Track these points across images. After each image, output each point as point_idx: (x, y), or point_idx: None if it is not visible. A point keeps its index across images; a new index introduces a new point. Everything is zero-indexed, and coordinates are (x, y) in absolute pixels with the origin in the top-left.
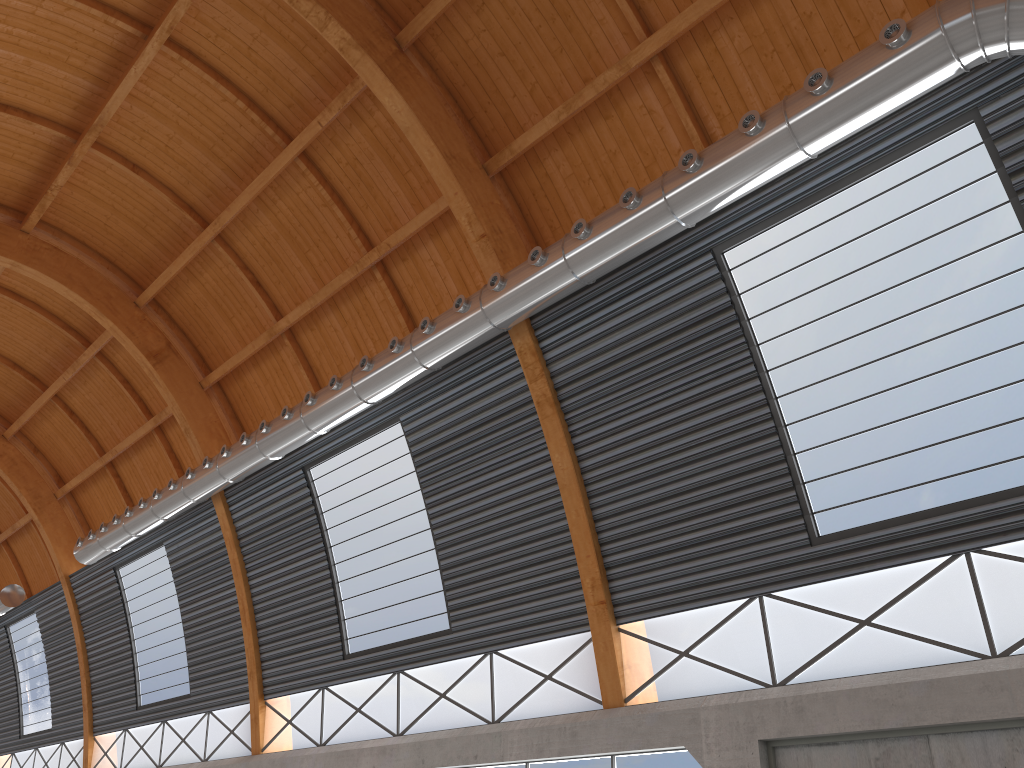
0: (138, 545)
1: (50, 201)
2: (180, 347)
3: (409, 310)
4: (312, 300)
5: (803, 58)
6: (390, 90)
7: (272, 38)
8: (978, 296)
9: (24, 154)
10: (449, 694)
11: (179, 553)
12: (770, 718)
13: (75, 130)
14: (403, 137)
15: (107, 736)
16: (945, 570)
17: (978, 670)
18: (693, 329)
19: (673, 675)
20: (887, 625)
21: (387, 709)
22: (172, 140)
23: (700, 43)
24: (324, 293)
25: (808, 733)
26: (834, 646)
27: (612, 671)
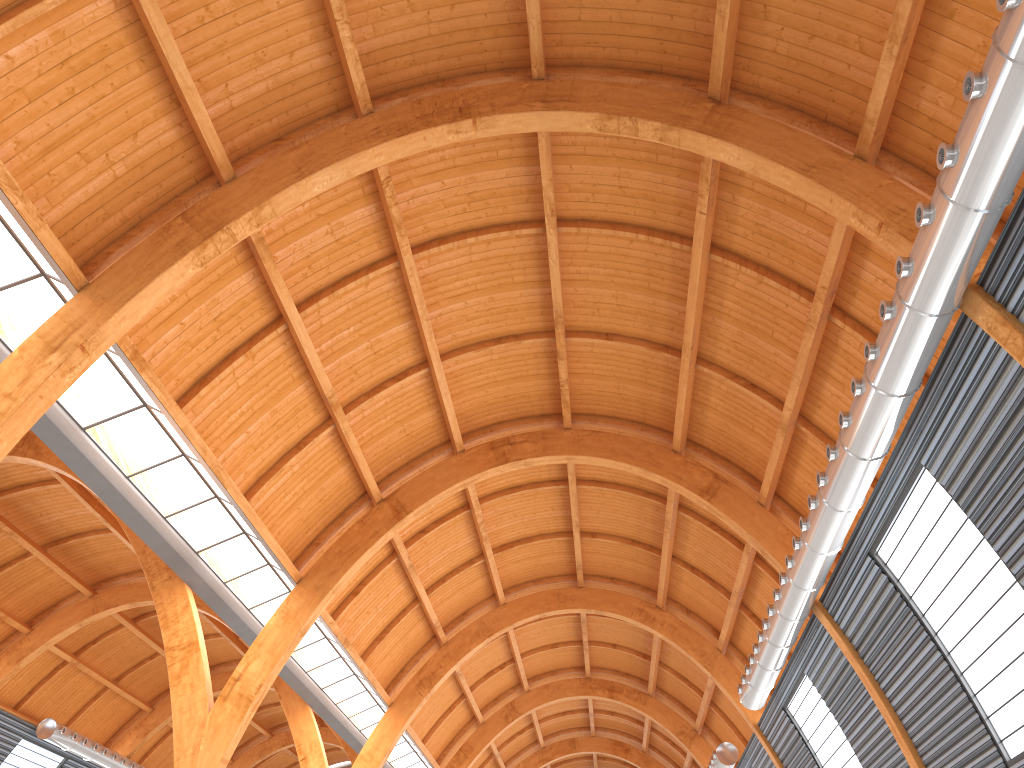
0: (788, 680)
1: (567, 395)
2: (731, 474)
3: None
4: (795, 378)
5: None
6: (718, 145)
7: (630, 167)
8: None
9: (533, 368)
10: None
11: (819, 679)
12: None
13: (552, 330)
14: None
15: None
16: None
17: None
18: None
19: None
20: None
21: None
22: (618, 298)
23: None
24: (800, 366)
25: None
26: None
27: None
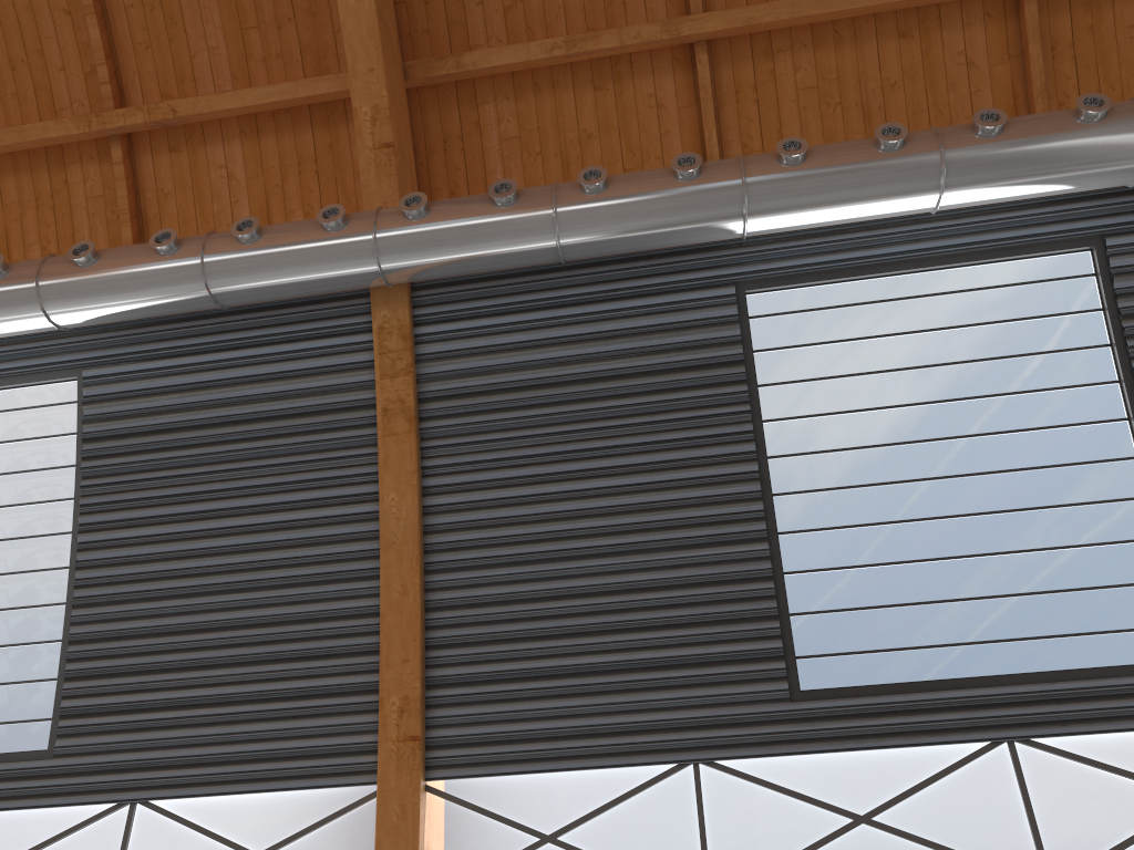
0: None
1: None
2: None
3: (144, 227)
4: None
5: (869, 126)
6: None
7: None
8: (1056, 437)
9: None
10: None
11: None
12: None
13: None
14: None
15: None
16: (979, 761)
17: None
18: (676, 375)
19: None
20: (894, 826)
21: None
22: None
23: (757, 56)
24: None
25: None
26: (814, 849)
27: None
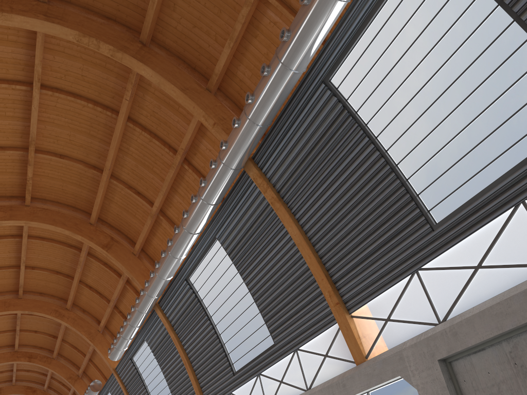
0: (135, 344)
1: (30, 186)
2: (120, 238)
3: None
4: (161, 191)
5: None
6: (142, 66)
7: (89, 66)
8: (473, 41)
9: (10, 168)
10: (284, 380)
11: (152, 342)
12: (440, 344)
13: (27, 148)
14: None
15: None
16: (514, 217)
17: None
18: (330, 130)
19: (386, 334)
20: (491, 264)
21: None
22: (71, 136)
23: None
24: (165, 186)
25: (463, 347)
26: (465, 288)
27: (354, 342)
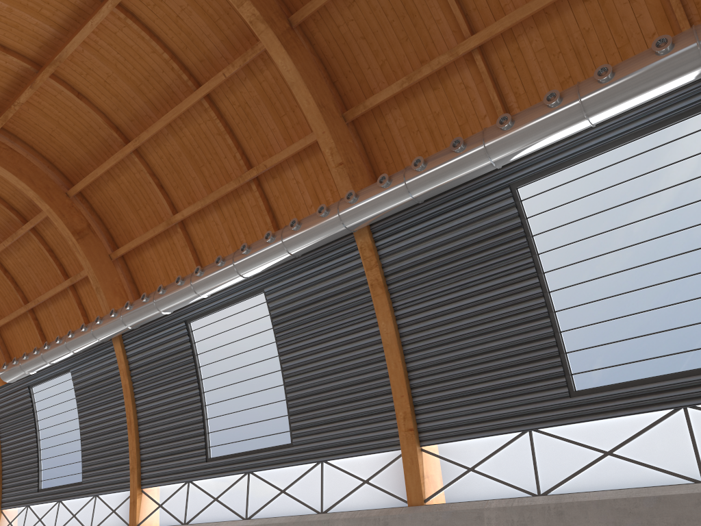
0: (50, 370)
1: (12, 113)
2: (96, 228)
3: (274, 213)
4: (203, 201)
5: (580, 59)
6: (283, 54)
7: (195, 10)
8: (700, 230)
9: None
10: (288, 490)
11: (82, 378)
12: (537, 518)
13: (38, 63)
14: (283, 90)
15: (12, 510)
16: (668, 419)
17: (694, 490)
18: (491, 240)
19: (462, 484)
20: (624, 456)
21: (238, 499)
22: (110, 77)
23: (507, 43)
24: (212, 197)
25: None
26: (585, 469)
27: (416, 479)
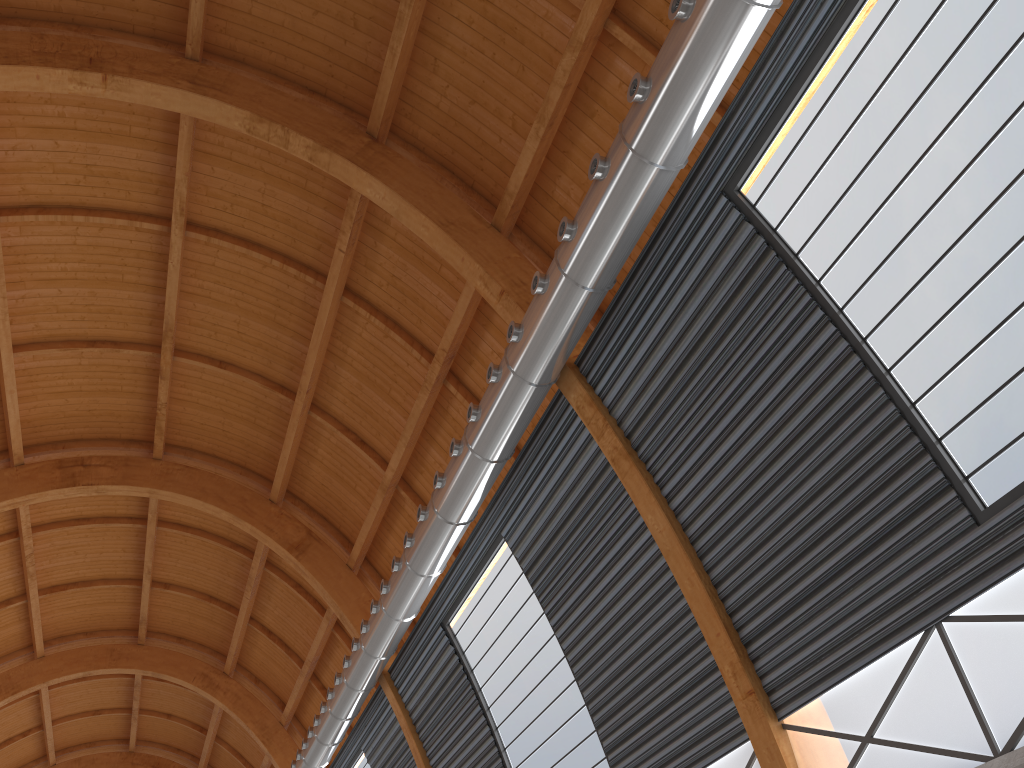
0: (344, 756)
1: (163, 421)
2: (326, 534)
3: None
4: (403, 438)
5: None
6: (367, 179)
7: (277, 186)
8: None
9: (130, 384)
10: None
11: (375, 755)
12: None
13: (160, 345)
14: None
15: None
16: None
17: None
18: (739, 297)
19: None
20: None
21: None
22: (240, 324)
23: None
24: (410, 426)
25: None
26: None
27: None
